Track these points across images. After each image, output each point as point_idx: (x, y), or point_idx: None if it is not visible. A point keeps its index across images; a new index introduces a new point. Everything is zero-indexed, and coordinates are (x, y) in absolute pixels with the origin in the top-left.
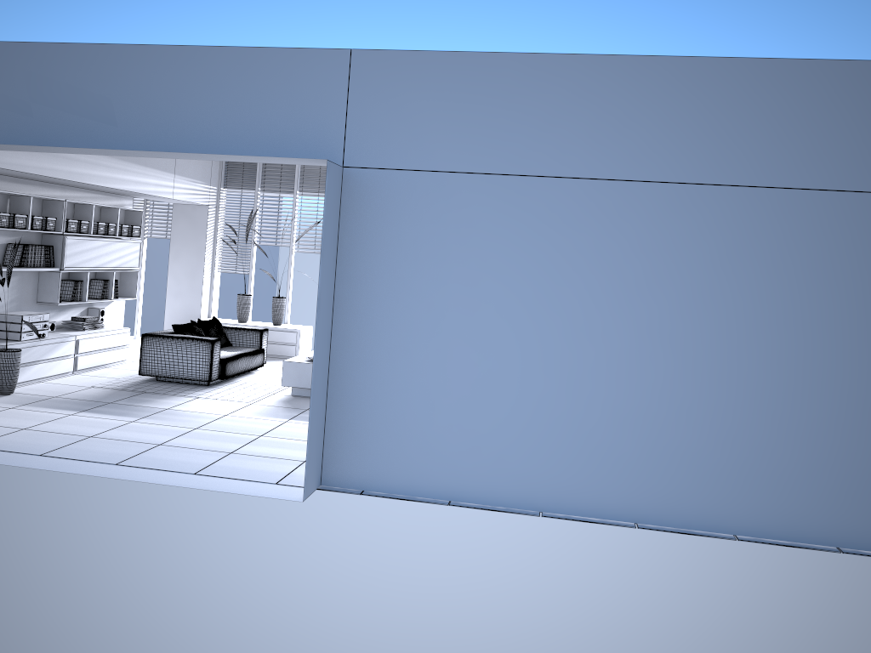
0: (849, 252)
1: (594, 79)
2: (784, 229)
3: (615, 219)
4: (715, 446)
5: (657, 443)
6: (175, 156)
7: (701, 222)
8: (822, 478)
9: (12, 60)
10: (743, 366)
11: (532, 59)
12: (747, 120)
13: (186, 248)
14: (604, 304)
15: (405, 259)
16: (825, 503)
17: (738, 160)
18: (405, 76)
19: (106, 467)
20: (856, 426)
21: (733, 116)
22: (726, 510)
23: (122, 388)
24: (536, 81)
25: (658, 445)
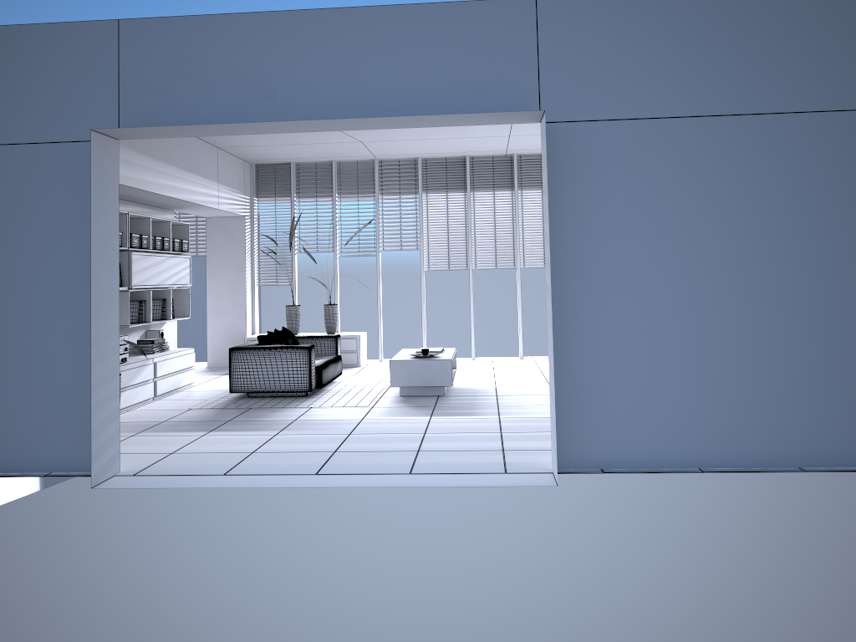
0: None
1: (802, 9)
2: None
3: (842, 152)
4: None
5: None
6: (357, 124)
7: None
8: None
9: (144, 39)
10: None
11: None
12: None
13: (224, 263)
14: (841, 241)
15: (620, 215)
16: None
17: None
18: (598, 21)
19: (309, 477)
20: None
21: None
22: None
23: (221, 407)
24: (741, 15)
25: None
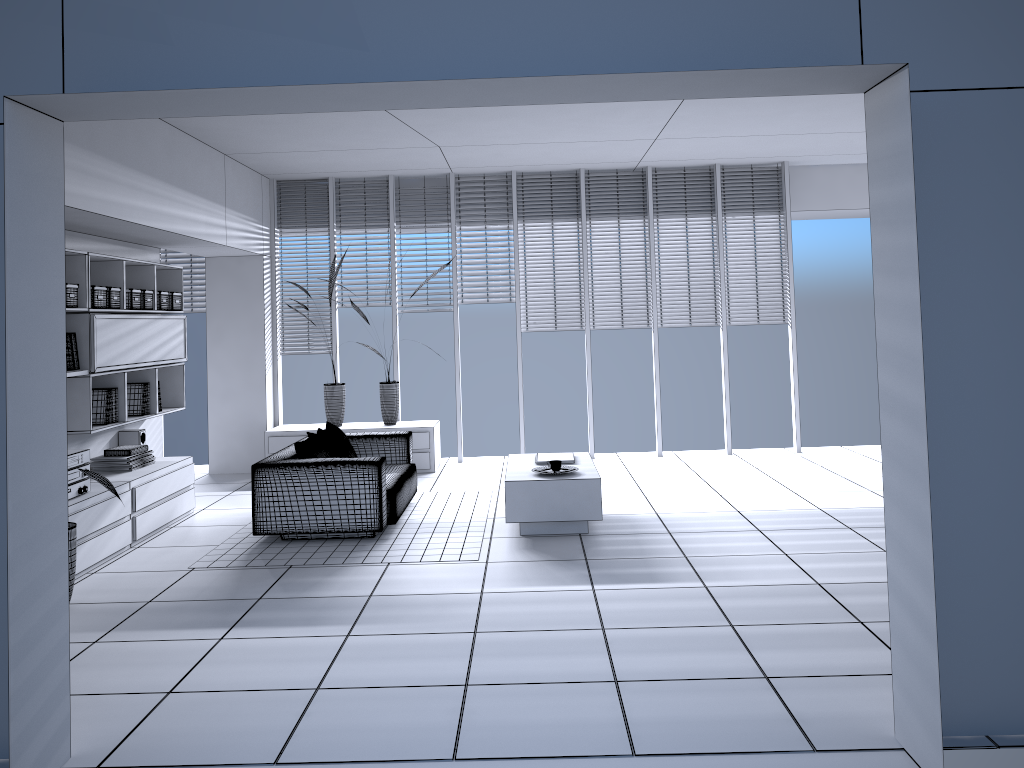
0: None
1: None
2: None
3: None
4: None
5: None
6: (530, 92)
7: None
8: None
9: None
10: None
11: None
12: None
13: (233, 323)
14: None
15: (1013, 264)
16: None
17: None
18: None
19: None
20: None
21: None
22: None
23: (243, 563)
24: None
25: None
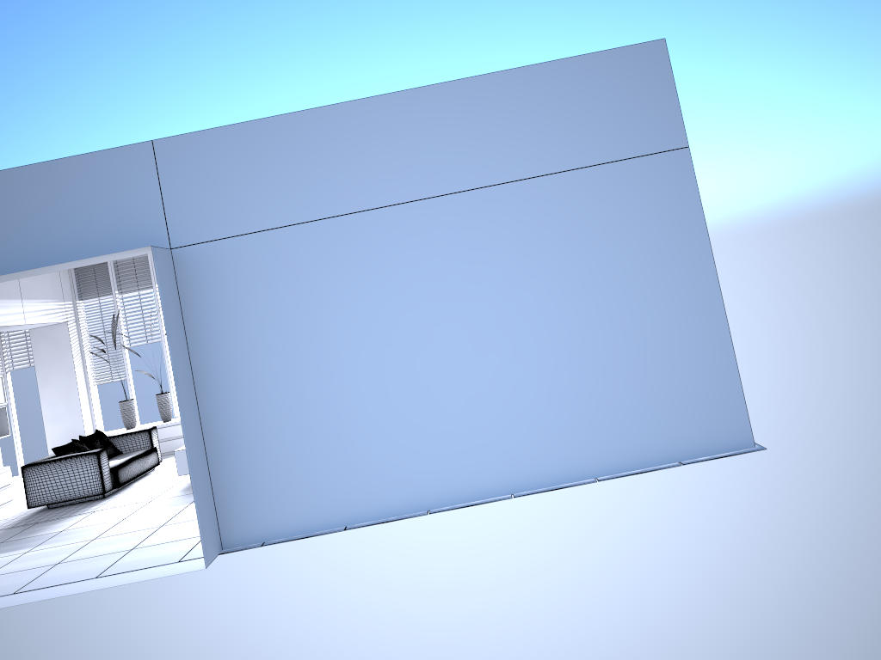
0: (622, 212)
1: (377, 118)
2: (567, 207)
3: (426, 234)
4: (560, 406)
5: (512, 418)
6: (3, 278)
7: (498, 218)
8: (652, 407)
9: None
10: (565, 331)
11: (319, 112)
12: (512, 123)
13: (54, 370)
14: (436, 310)
15: (250, 318)
16: (660, 428)
17: (514, 158)
18: (208, 153)
19: (4, 598)
20: (666, 355)
21: (501, 123)
22: (583, 459)
23: (11, 526)
24: (327, 131)
25: (513, 419)
